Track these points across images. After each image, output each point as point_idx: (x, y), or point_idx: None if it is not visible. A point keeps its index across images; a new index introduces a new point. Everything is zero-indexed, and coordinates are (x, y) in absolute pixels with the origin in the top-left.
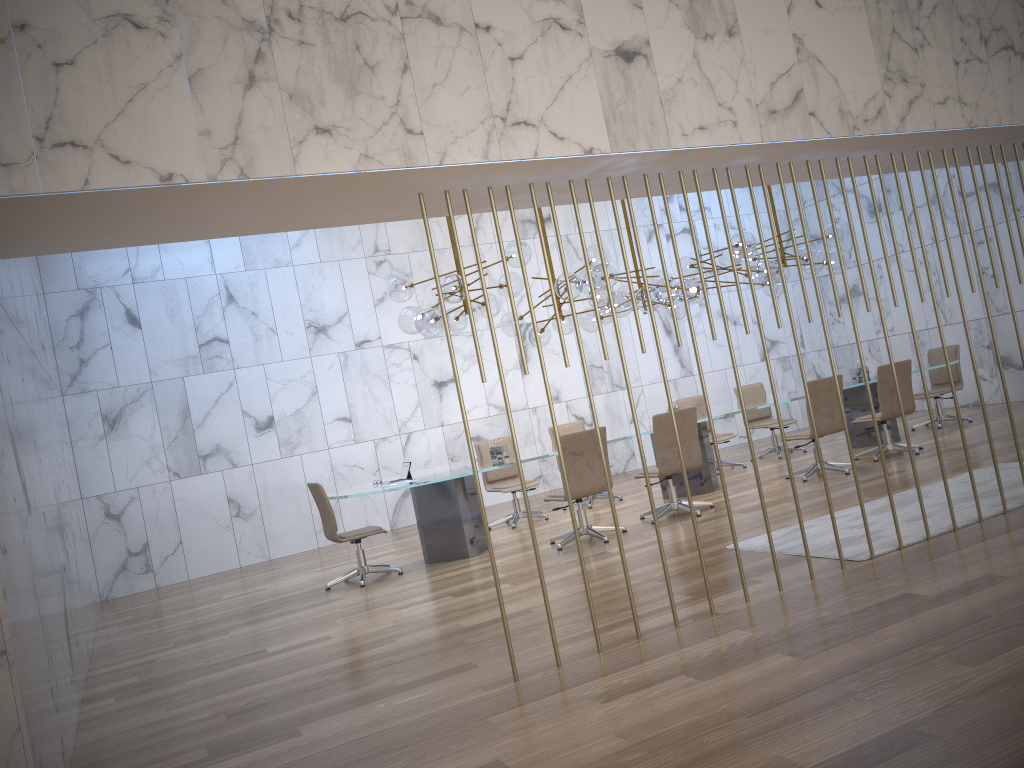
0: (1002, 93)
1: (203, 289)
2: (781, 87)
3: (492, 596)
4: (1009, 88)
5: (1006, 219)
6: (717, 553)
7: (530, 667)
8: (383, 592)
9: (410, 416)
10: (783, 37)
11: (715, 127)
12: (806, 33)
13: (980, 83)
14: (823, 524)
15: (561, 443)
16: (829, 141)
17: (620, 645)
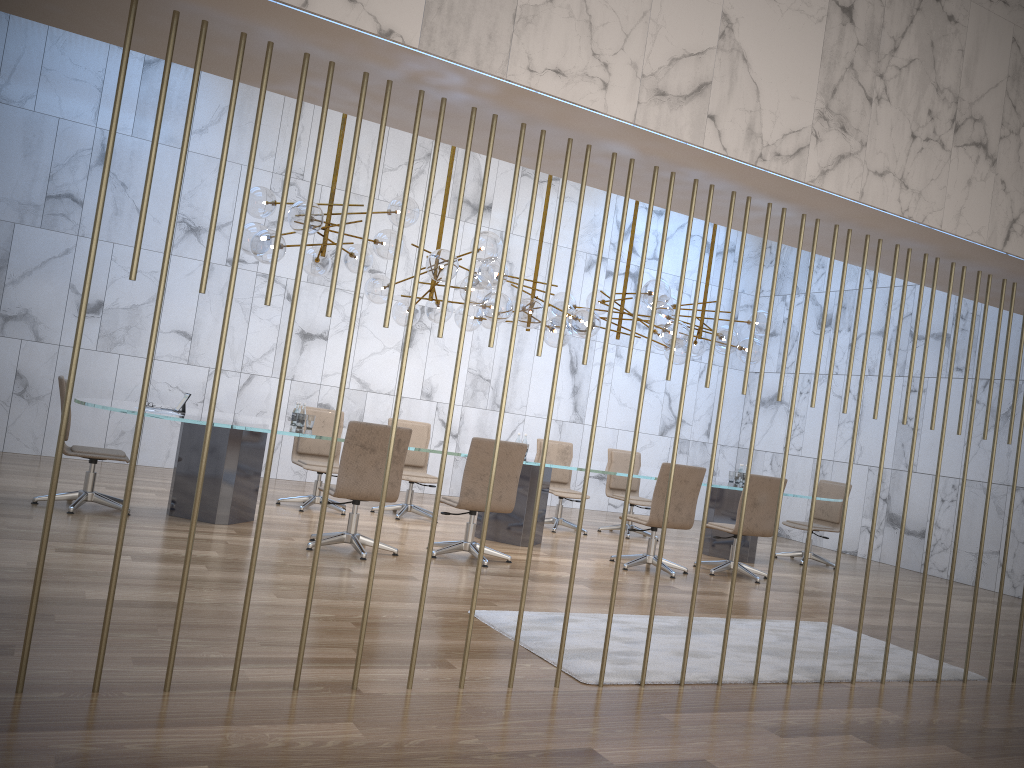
0: (955, 194)
1: (75, 138)
2: (684, 68)
3: (168, 574)
4: (965, 191)
5: (913, 344)
6: (451, 614)
7: (63, 679)
8: (77, 527)
9: (260, 357)
10: (709, 11)
11: (577, 79)
12: (741, 19)
13: (933, 171)
14: (590, 623)
15: (352, 429)
16: (725, 162)
17: (201, 690)
